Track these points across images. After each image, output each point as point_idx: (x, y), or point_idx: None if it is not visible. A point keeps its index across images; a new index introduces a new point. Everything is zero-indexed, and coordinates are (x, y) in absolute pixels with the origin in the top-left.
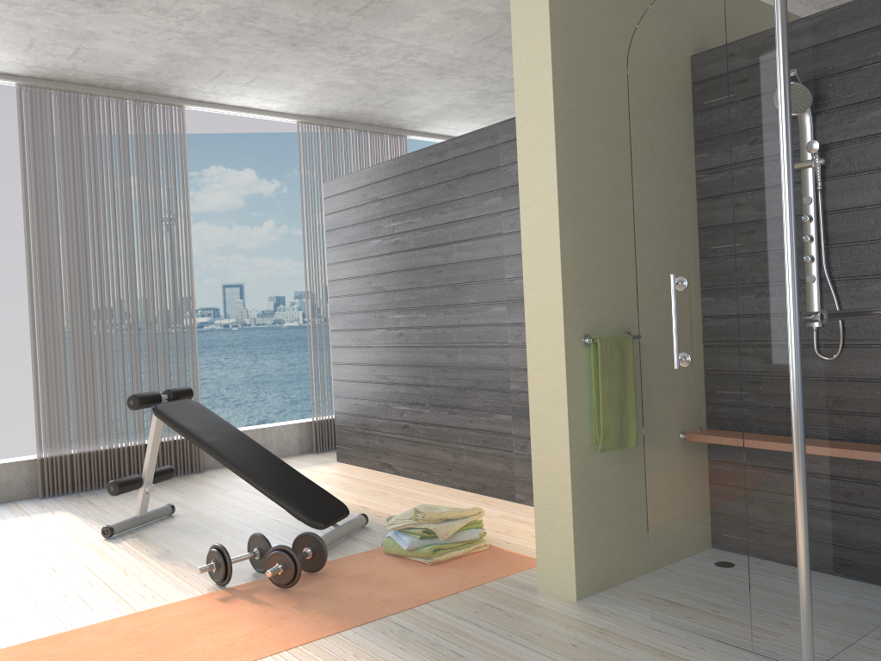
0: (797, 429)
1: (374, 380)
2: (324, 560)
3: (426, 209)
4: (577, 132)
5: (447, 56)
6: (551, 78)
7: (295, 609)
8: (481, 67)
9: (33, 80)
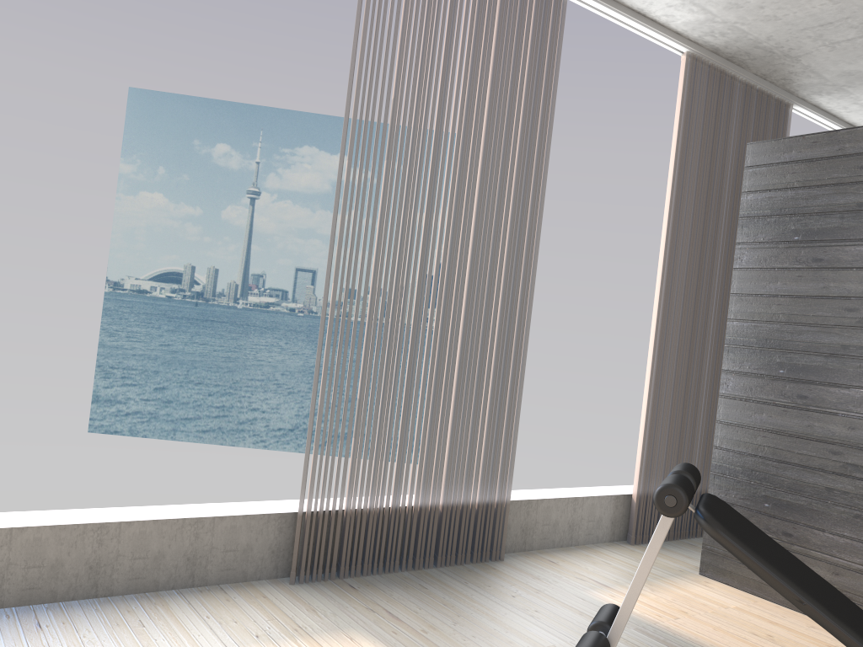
0: None
1: (834, 470)
2: None
3: None
4: None
5: None
6: None
7: None
8: None
9: None
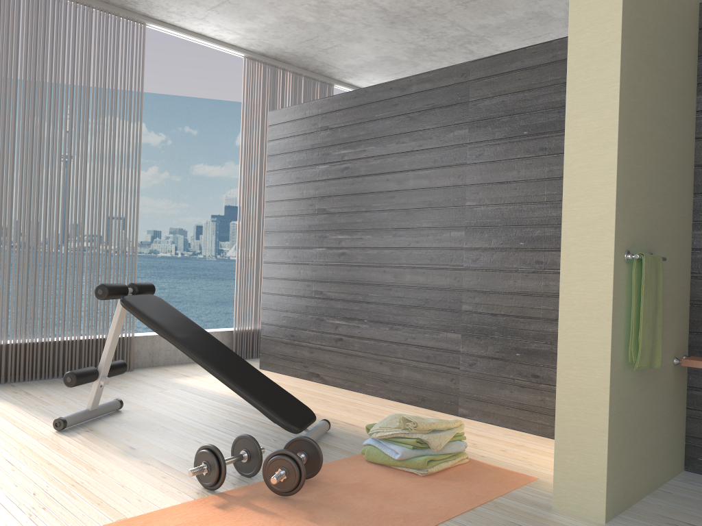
0: None
1: (308, 295)
2: (319, 467)
3: (381, 139)
4: (634, 47)
5: (409, 3)
6: None
7: (310, 522)
8: (432, 20)
9: None
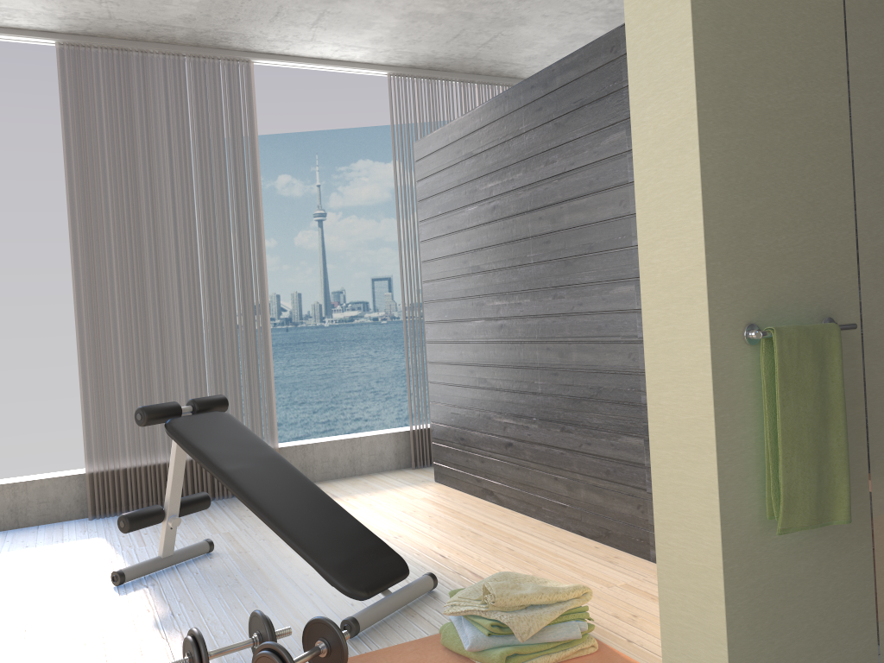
0: None
1: (473, 384)
2: (343, 662)
3: (529, 160)
4: None
5: None
6: None
7: None
8: None
9: (74, 37)
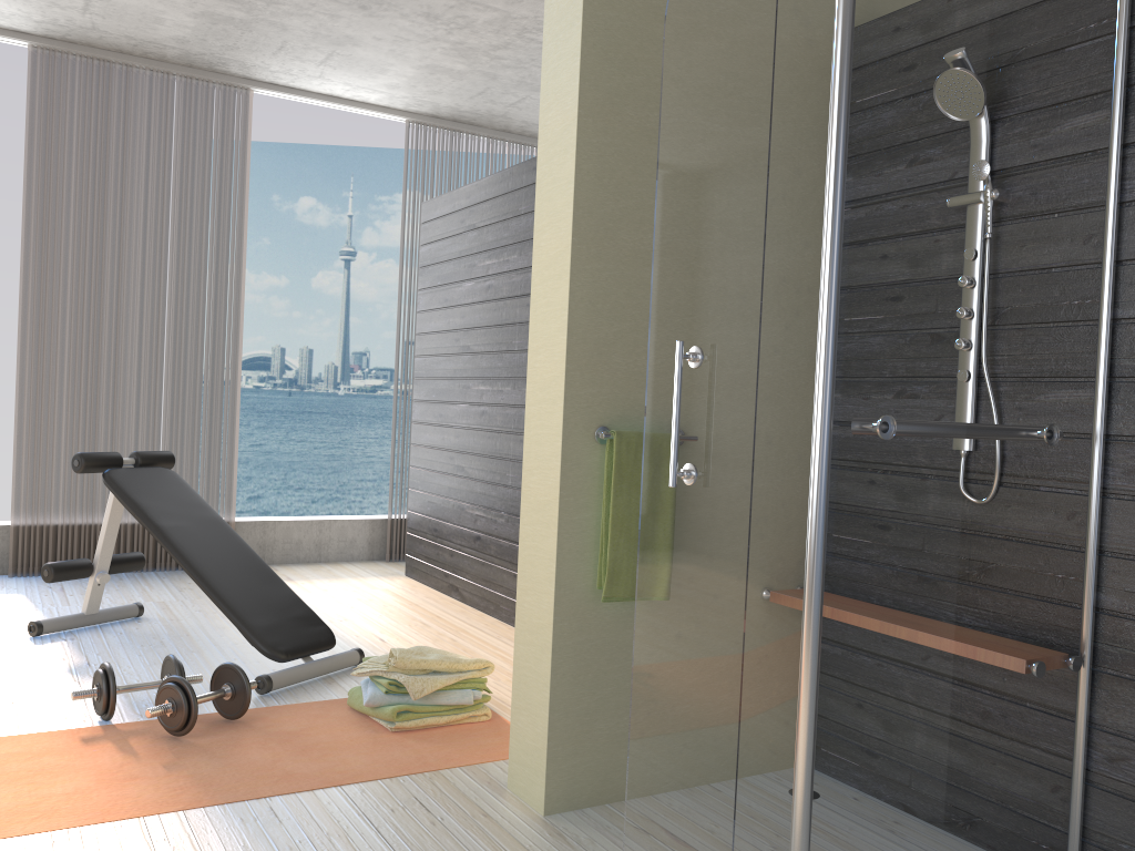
0: (809, 600)
1: (451, 472)
2: (245, 705)
3: (524, 244)
4: (619, 127)
5: None
6: (579, 42)
7: (161, 768)
8: None
9: (51, 41)
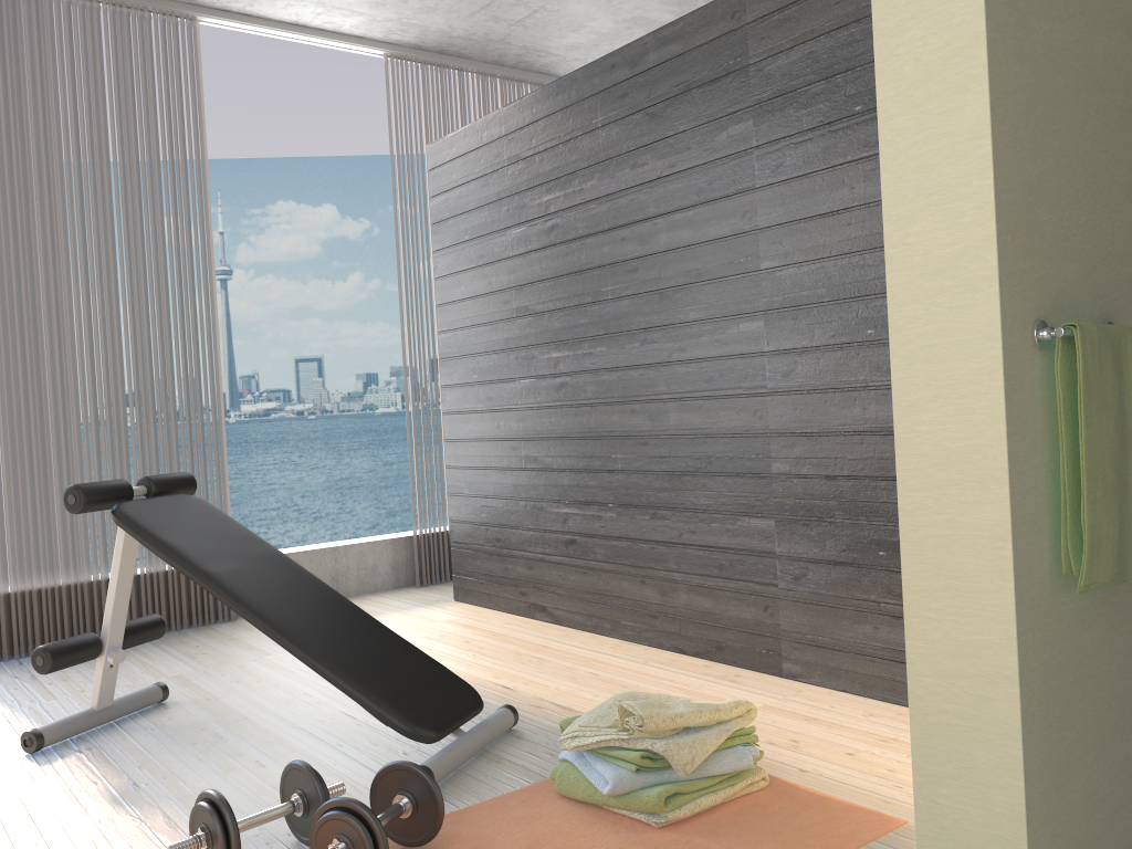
0: None
1: (516, 466)
2: (438, 823)
3: (606, 164)
4: None
5: None
6: None
7: None
8: None
9: None
